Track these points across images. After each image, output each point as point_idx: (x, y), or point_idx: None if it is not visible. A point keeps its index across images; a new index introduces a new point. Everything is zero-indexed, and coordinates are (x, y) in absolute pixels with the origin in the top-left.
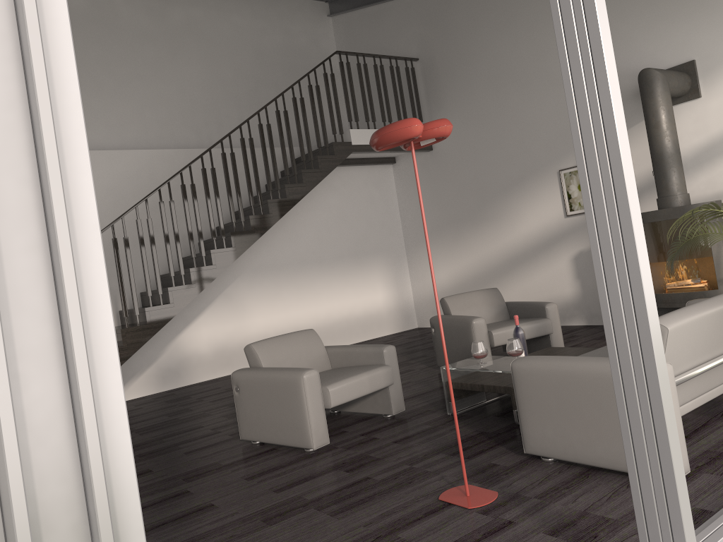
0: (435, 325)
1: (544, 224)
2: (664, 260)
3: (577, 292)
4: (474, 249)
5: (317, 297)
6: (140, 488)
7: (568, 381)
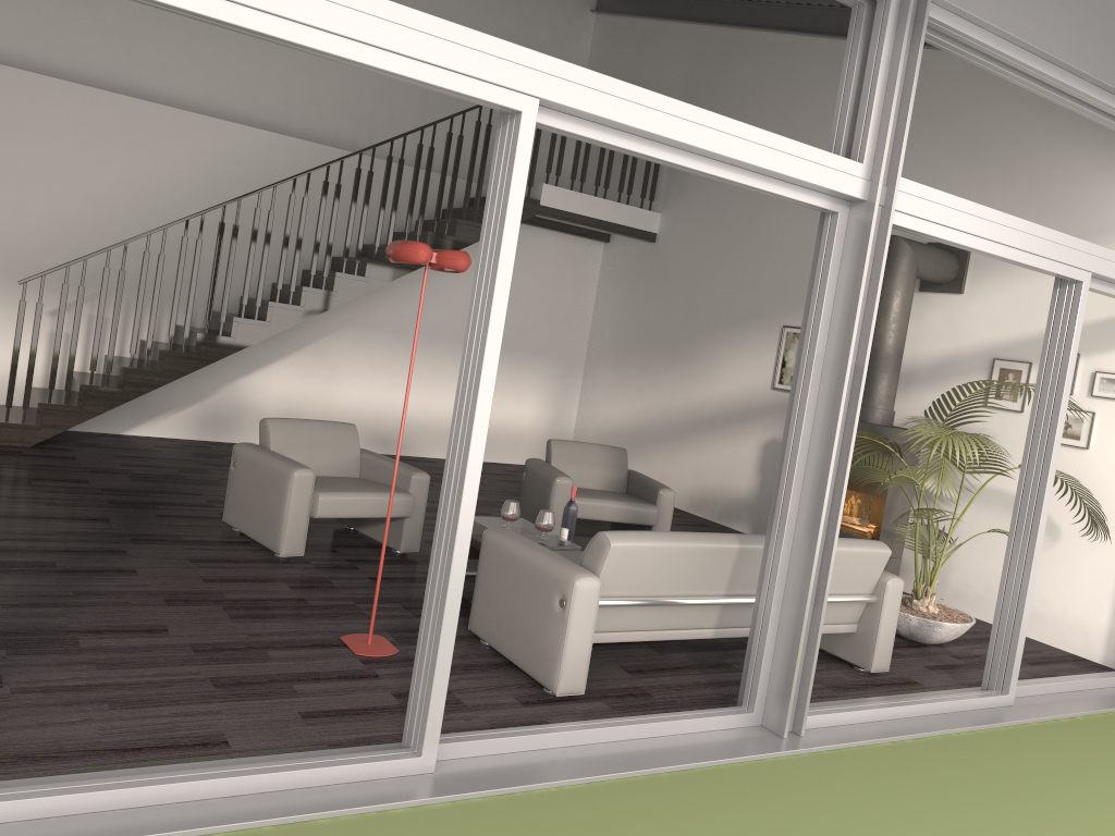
0: (527, 470)
1: (746, 389)
2: None
3: (754, 490)
4: (661, 391)
5: (440, 386)
6: (83, 532)
7: (515, 566)
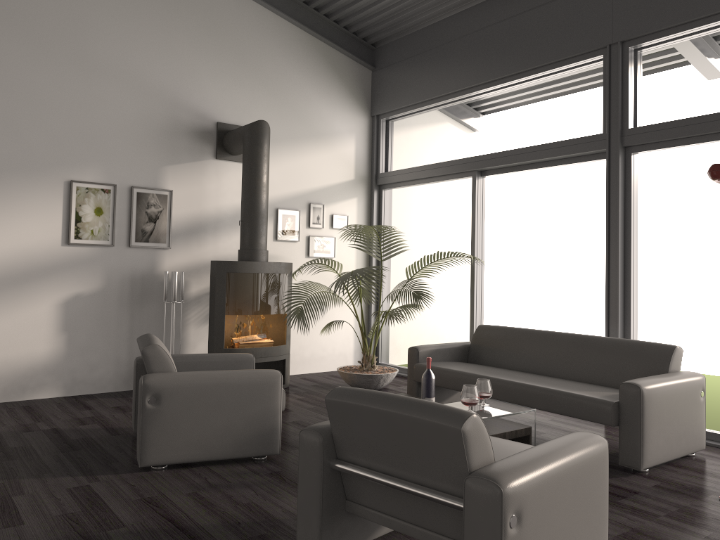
0: (169, 390)
1: (23, 248)
2: (254, 313)
3: (58, 350)
4: None
5: None
6: None
7: (674, 393)
